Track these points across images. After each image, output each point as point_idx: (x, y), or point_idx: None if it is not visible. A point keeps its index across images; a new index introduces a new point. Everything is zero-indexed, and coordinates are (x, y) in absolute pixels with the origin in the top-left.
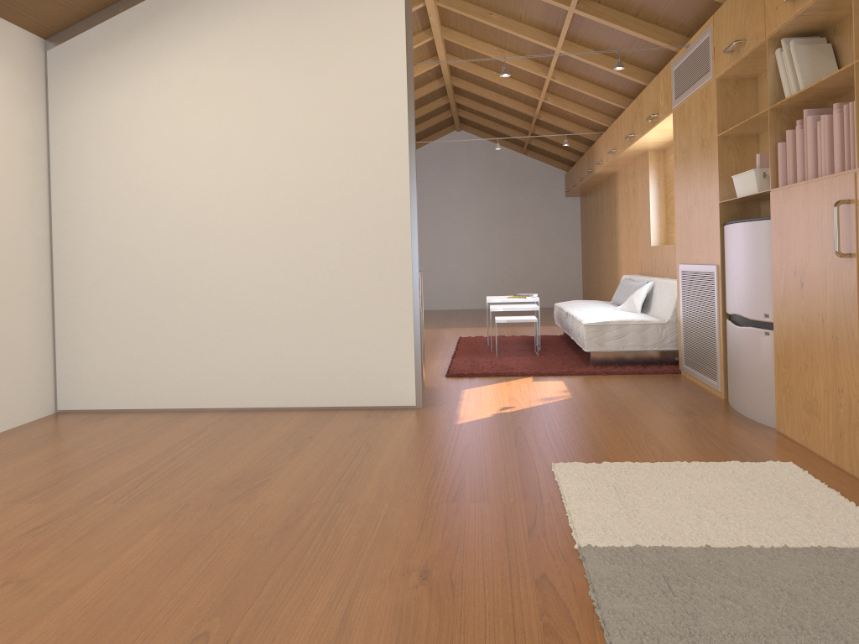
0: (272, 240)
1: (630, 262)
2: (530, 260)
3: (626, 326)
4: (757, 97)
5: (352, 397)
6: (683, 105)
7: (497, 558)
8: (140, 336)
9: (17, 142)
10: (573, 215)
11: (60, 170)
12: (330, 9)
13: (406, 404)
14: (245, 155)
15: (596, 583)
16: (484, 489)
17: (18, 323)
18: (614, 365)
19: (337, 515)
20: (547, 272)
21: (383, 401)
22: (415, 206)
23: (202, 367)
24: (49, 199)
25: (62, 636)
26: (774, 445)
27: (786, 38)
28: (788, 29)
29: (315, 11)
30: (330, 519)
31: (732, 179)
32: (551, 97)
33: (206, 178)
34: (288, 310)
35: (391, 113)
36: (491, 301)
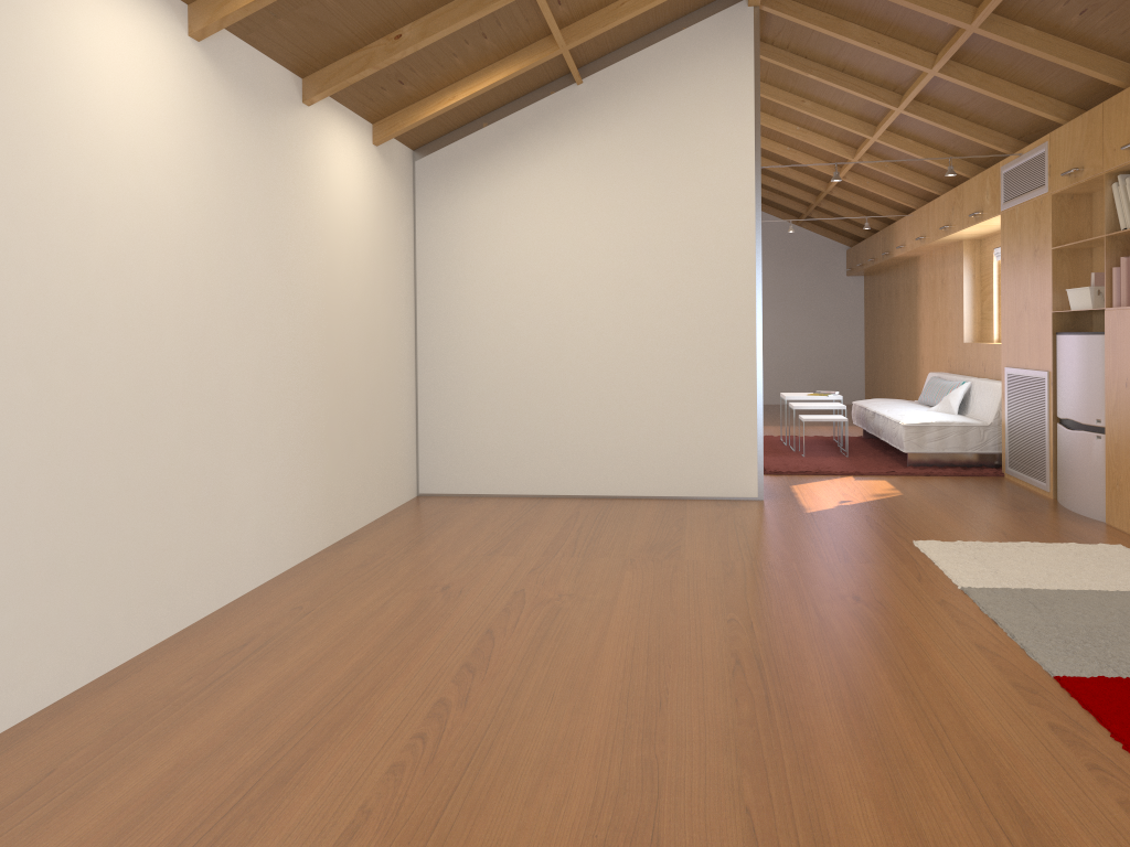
0: (624, 340)
1: (935, 357)
2: (803, 349)
3: (946, 428)
4: (1091, 212)
5: (697, 488)
6: (1013, 210)
7: (903, 592)
8: (498, 427)
9: (400, 249)
10: (855, 297)
11: (426, 272)
12: (683, 126)
13: (748, 496)
14: (600, 261)
15: (983, 604)
16: (865, 555)
17: (400, 412)
18: (932, 467)
19: (760, 567)
20: (823, 364)
21: (727, 492)
22: (760, 311)
23: (556, 457)
24: (414, 299)
25: (638, 618)
26: (1104, 534)
27: (1122, 175)
28: (1125, 168)
29: (669, 128)
30: (756, 569)
31: (1065, 290)
32: (850, 175)
33: (563, 281)
34: (637, 406)
35: (739, 224)
36: (790, 398)
